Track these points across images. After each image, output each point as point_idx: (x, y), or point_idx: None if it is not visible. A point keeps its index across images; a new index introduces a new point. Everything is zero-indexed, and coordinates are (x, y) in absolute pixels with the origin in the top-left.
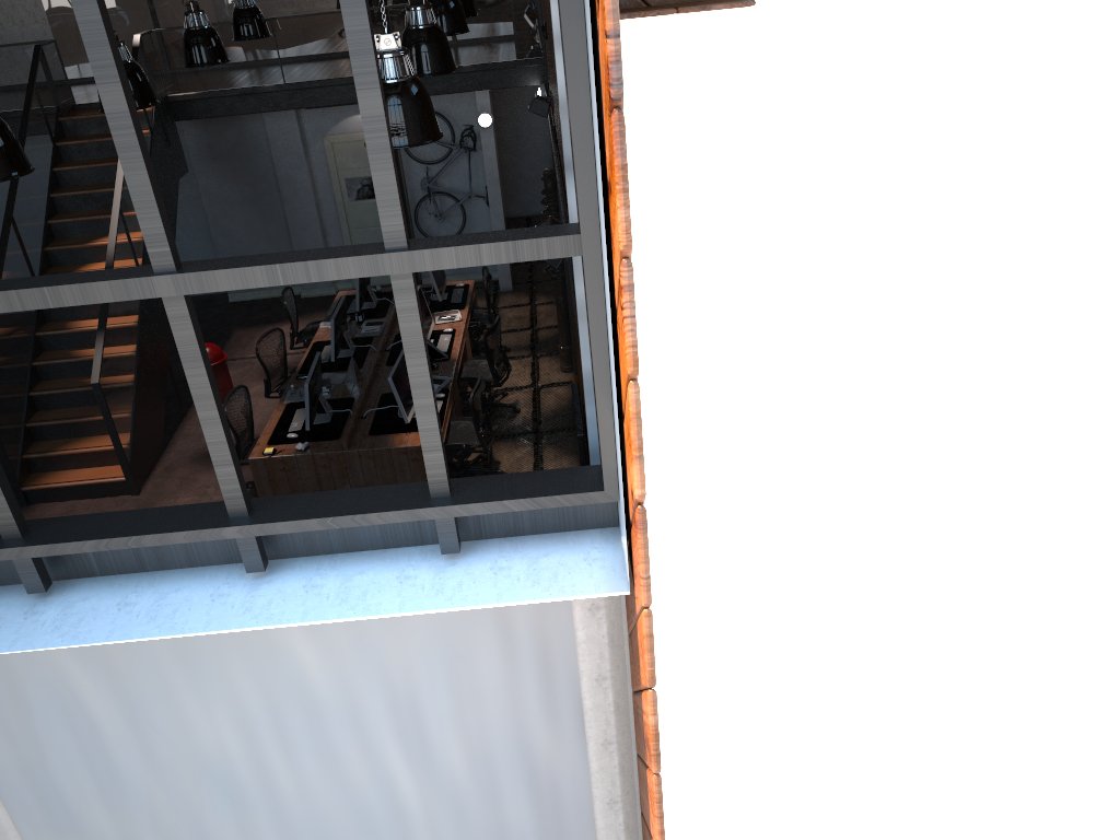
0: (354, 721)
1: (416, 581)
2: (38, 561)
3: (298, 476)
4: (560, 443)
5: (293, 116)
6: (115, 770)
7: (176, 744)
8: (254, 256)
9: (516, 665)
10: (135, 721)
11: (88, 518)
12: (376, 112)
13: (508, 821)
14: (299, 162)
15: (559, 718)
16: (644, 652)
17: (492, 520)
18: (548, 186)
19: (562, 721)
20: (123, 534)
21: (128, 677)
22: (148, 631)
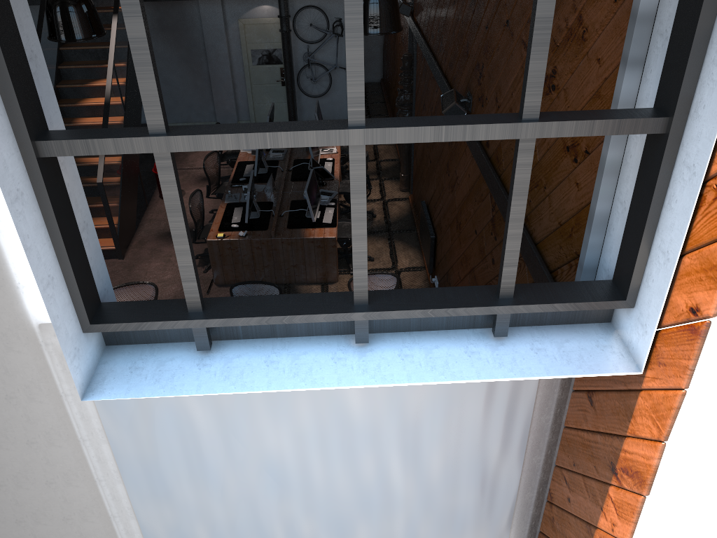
0: (374, 438)
1: (480, 355)
2: (207, 328)
3: (239, 253)
4: (406, 239)
5: (219, 3)
6: (204, 463)
7: (250, 448)
8: (417, 118)
9: (492, 406)
10: (225, 432)
11: (246, 300)
12: (548, 14)
13: (458, 504)
14: (221, 36)
15: (510, 441)
16: (669, 418)
17: (526, 314)
18: (405, 65)
19: (512, 443)
20: (279, 313)
21: (227, 403)
22: (296, 384)
